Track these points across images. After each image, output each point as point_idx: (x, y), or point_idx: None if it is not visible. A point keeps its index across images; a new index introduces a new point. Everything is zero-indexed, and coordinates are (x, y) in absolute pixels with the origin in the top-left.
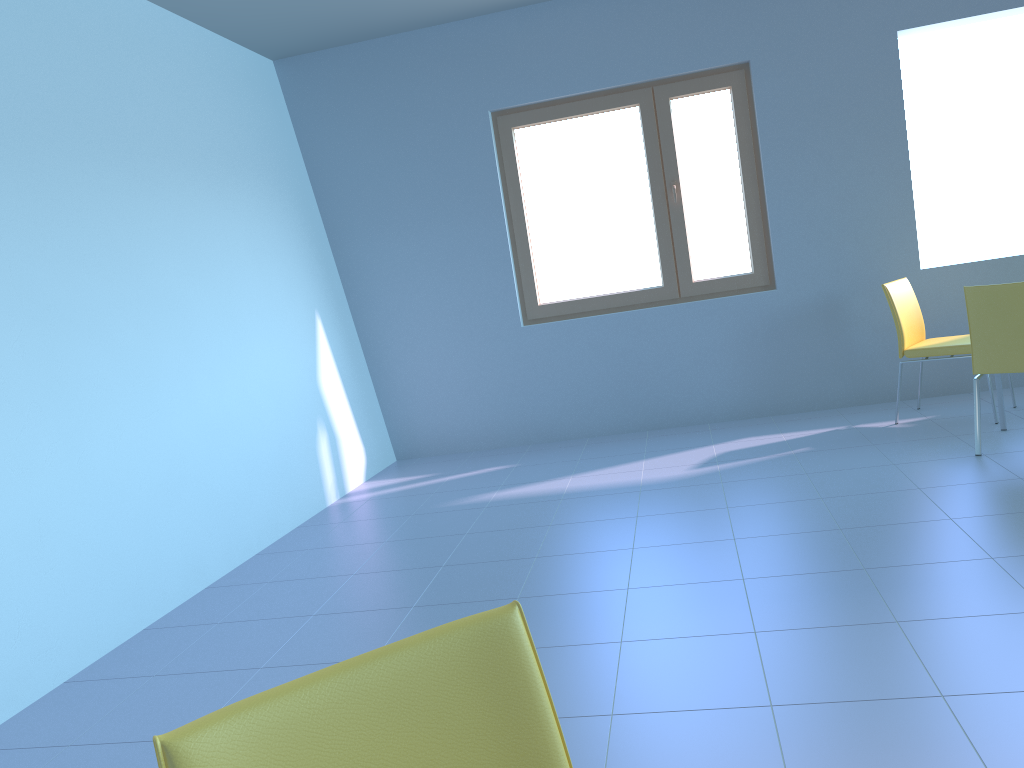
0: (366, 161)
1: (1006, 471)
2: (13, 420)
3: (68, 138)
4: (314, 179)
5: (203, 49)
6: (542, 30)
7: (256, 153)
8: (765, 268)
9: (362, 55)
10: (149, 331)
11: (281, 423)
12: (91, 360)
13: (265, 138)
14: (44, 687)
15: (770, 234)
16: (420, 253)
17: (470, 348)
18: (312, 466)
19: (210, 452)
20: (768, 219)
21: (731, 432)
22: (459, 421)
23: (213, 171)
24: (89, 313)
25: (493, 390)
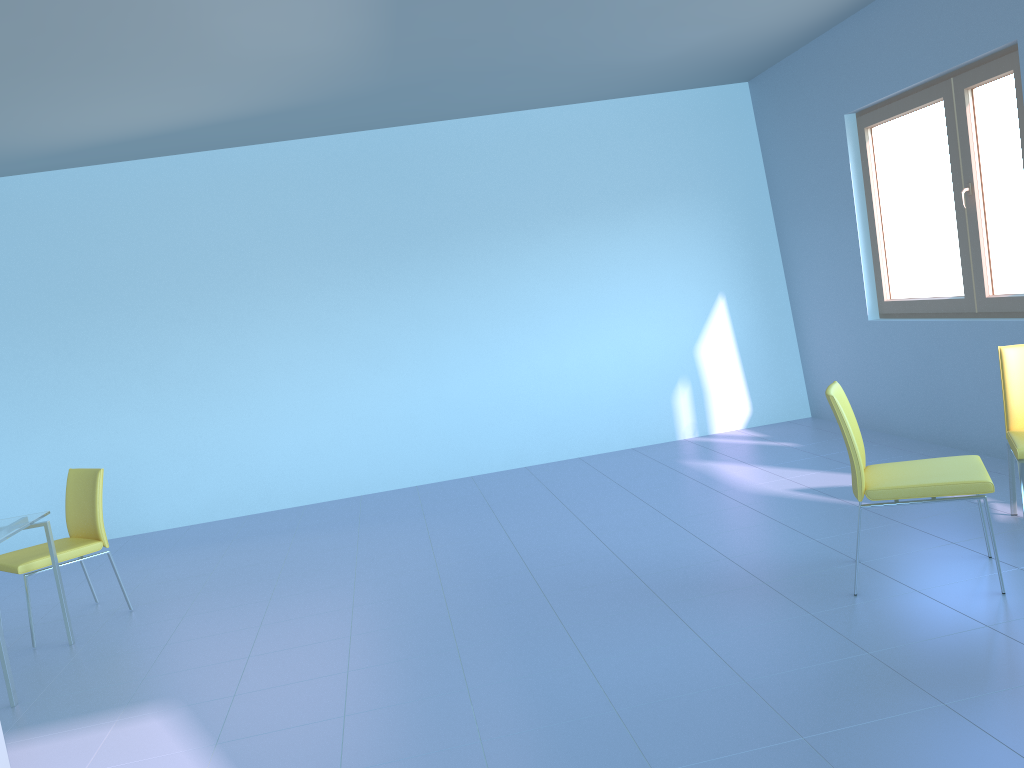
0: (788, 162)
1: (791, 576)
2: (401, 370)
3: (471, 224)
4: (767, 177)
5: (636, 114)
6: (870, 32)
7: (680, 177)
8: None
9: (782, 71)
10: (503, 324)
11: (627, 379)
12: (453, 342)
13: (701, 160)
14: (405, 484)
15: None
16: (815, 243)
17: (842, 333)
18: (662, 410)
19: (543, 393)
20: None
21: None
22: None
23: (612, 207)
24: (458, 318)
25: (854, 374)
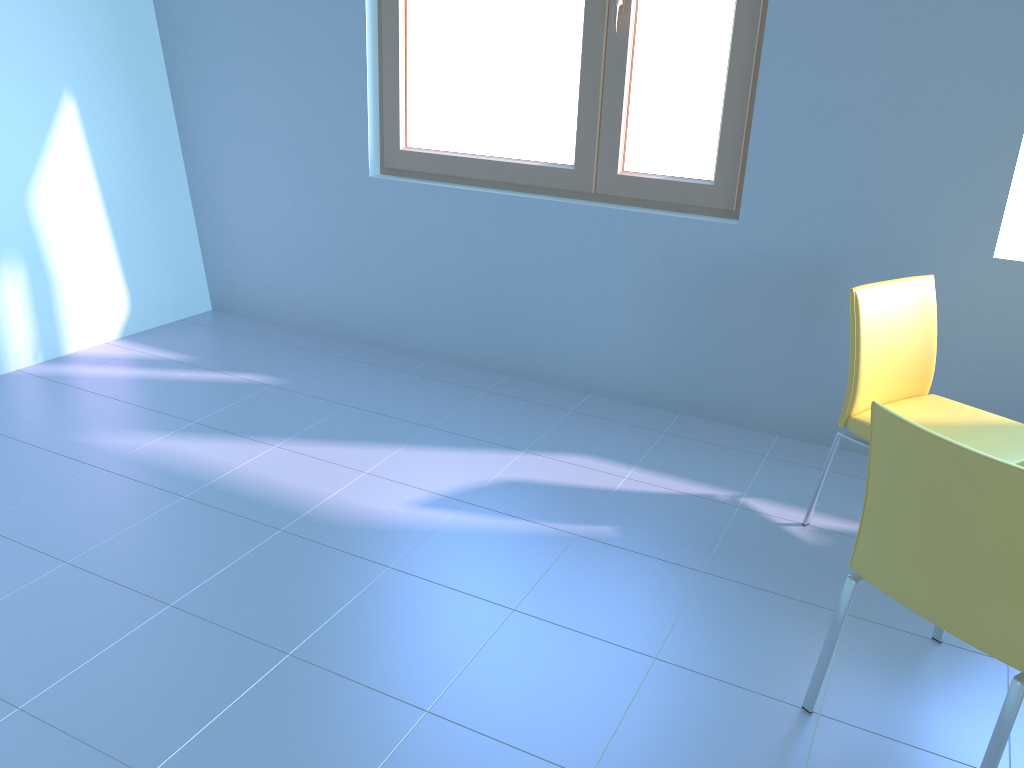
0: None
1: None
2: None
3: None
4: None
5: None
6: None
7: None
8: (733, 181)
9: None
10: None
11: None
12: None
13: None
14: None
15: (753, 126)
16: (255, 30)
17: (304, 188)
18: None
19: None
20: (757, 98)
21: (585, 430)
22: (283, 284)
23: None
24: None
25: (326, 256)
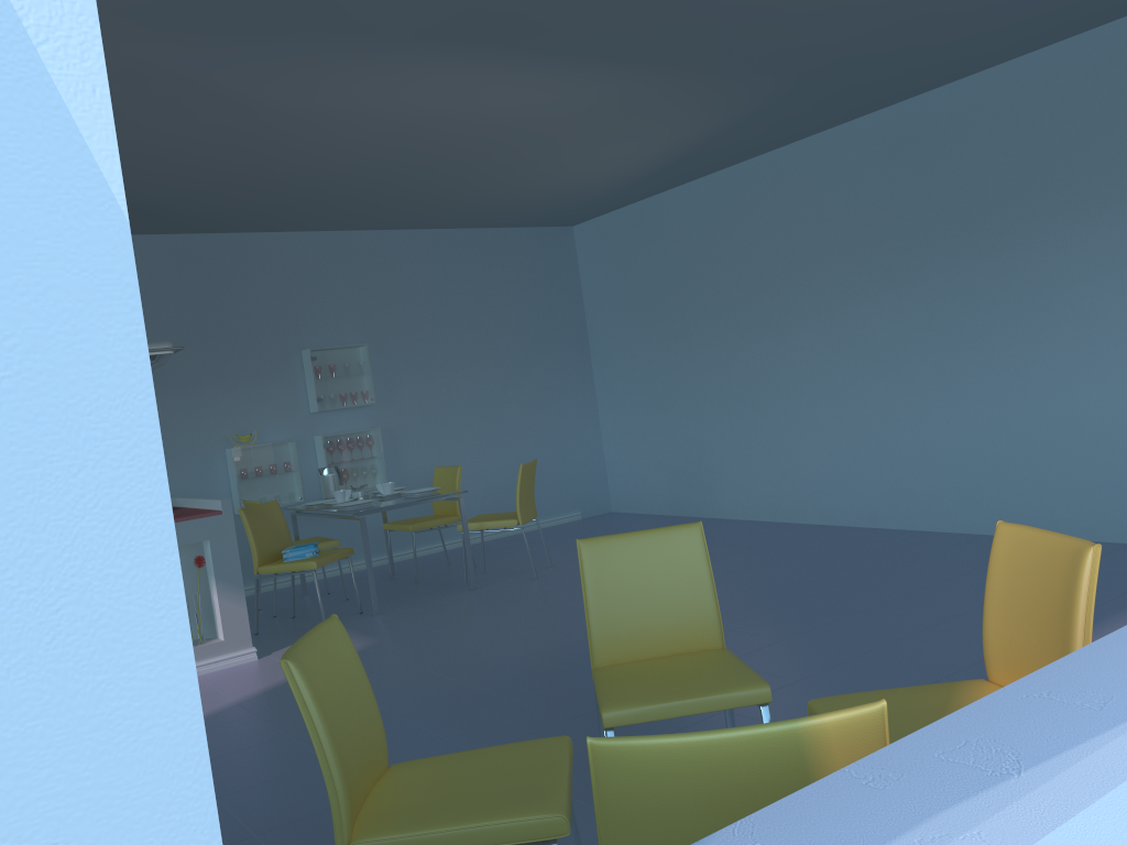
0: None
1: None
2: (916, 391)
3: (1010, 204)
4: None
5: None
6: None
7: None
8: None
9: None
10: (1036, 341)
11: None
12: (971, 362)
13: None
14: (917, 527)
15: None
16: None
17: None
18: None
19: (1083, 442)
20: None
21: None
22: None
23: None
24: (979, 331)
25: None
